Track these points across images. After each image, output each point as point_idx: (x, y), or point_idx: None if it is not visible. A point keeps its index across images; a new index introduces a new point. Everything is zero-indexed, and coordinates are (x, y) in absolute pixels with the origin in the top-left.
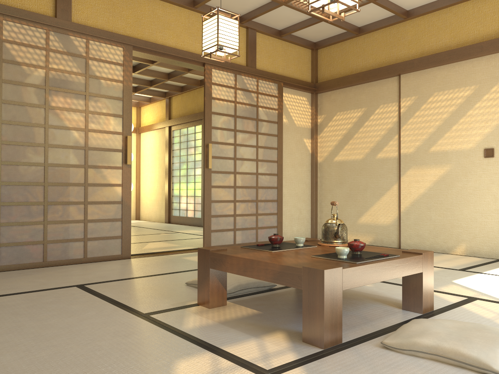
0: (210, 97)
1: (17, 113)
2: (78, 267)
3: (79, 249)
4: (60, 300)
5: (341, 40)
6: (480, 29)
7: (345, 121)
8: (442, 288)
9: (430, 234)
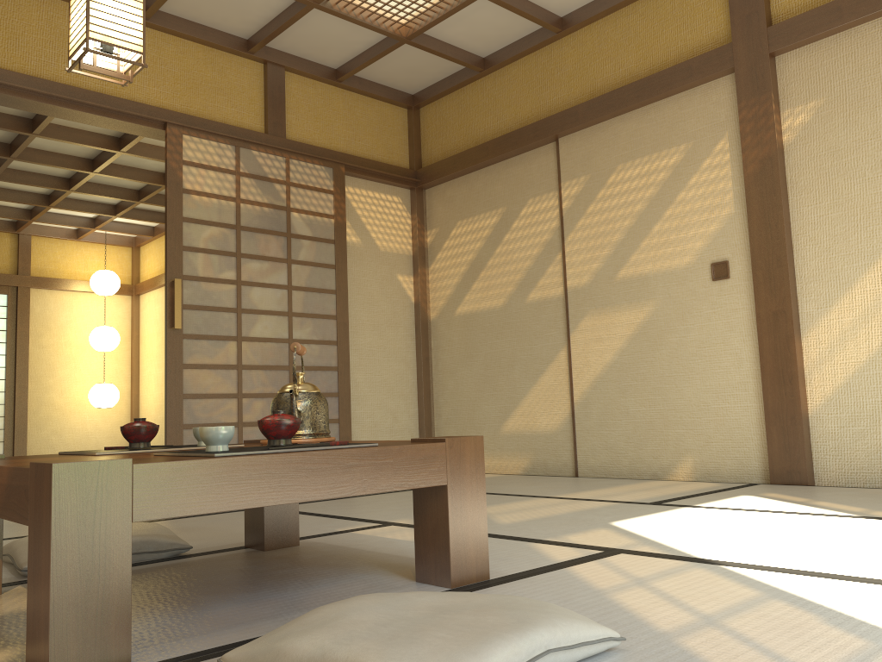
0: (180, 189)
1: None
2: None
3: None
4: None
5: (455, 85)
6: (687, 38)
7: (471, 235)
8: (570, 535)
9: (629, 444)
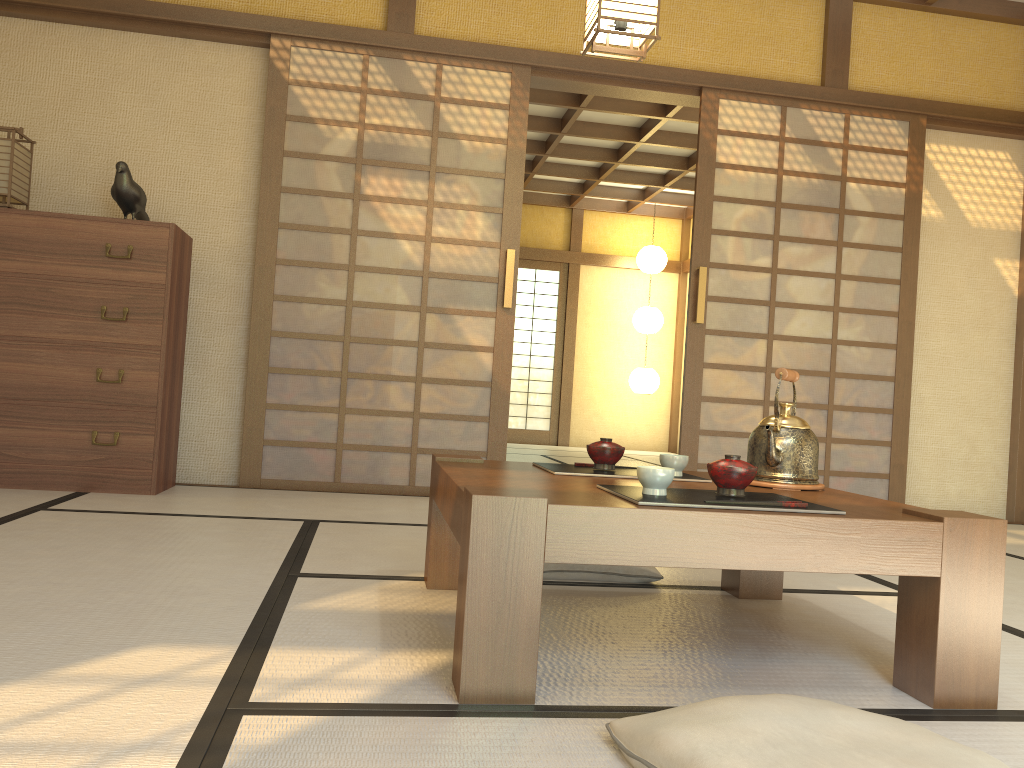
0: (712, 163)
1: (305, 210)
2: (380, 499)
3: (400, 468)
4: (232, 533)
5: None
6: None
7: None
8: None
9: None
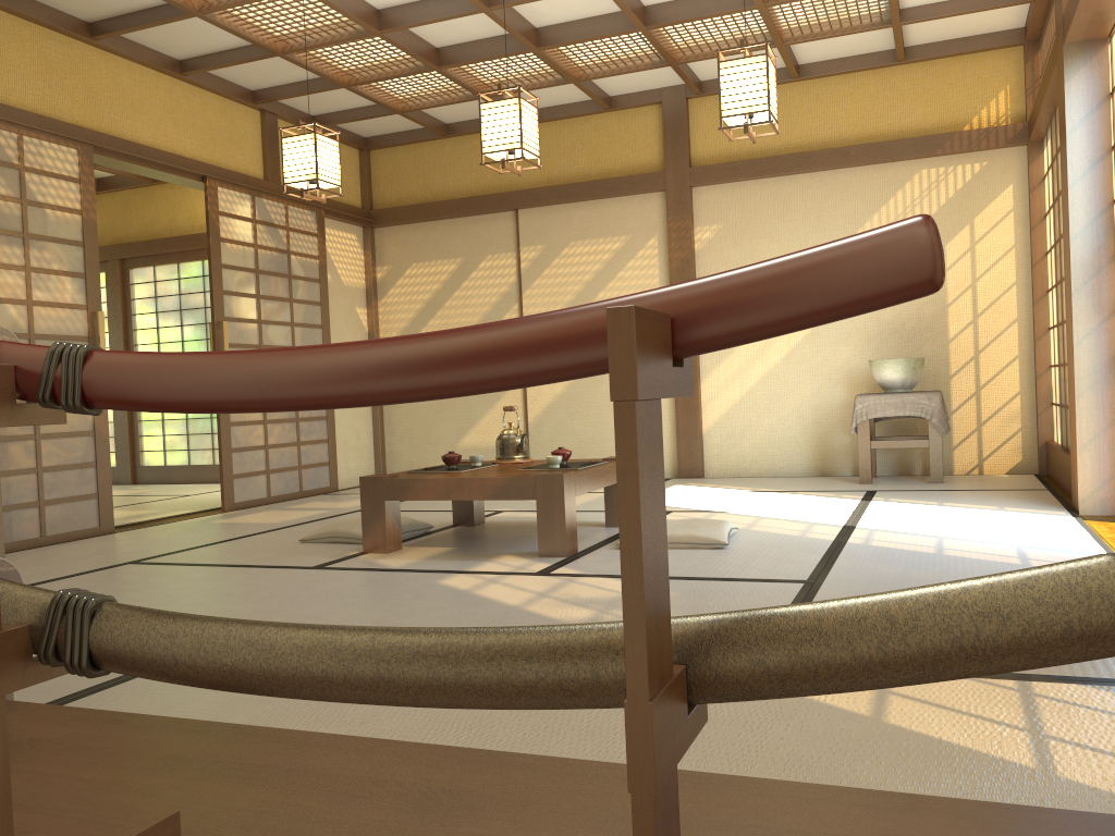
0: (218, 238)
1: None
2: (53, 550)
3: (32, 522)
4: (151, 575)
5: (415, 140)
6: (629, 156)
7: (427, 278)
8: None
9: (574, 454)
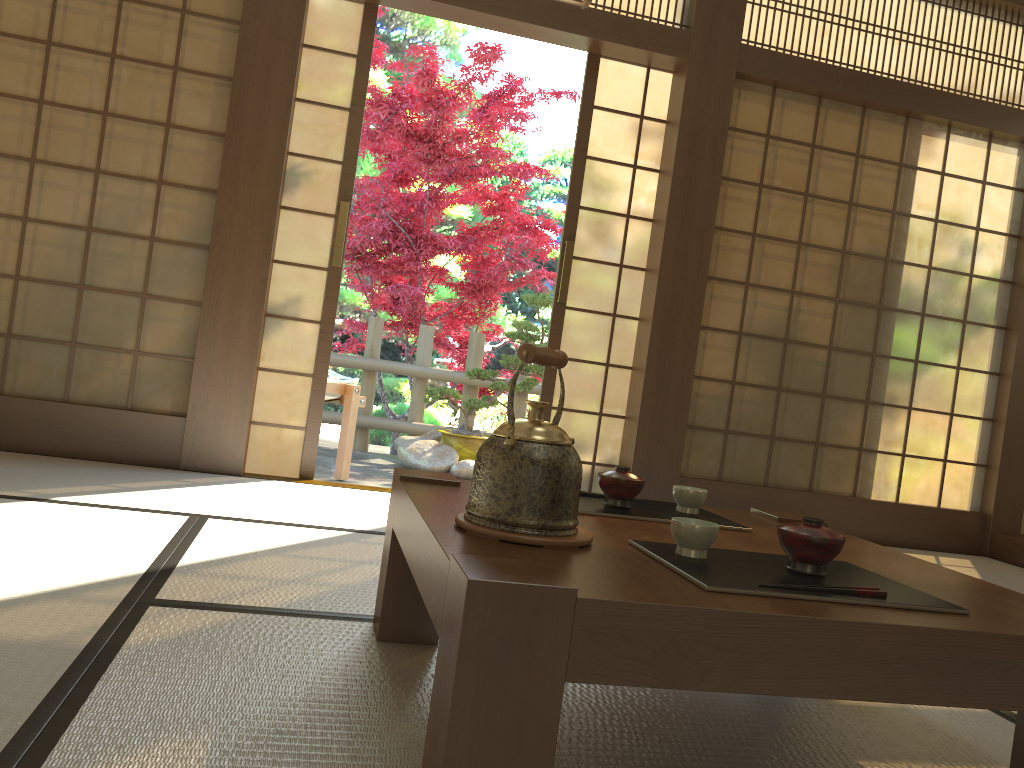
0: None
1: None
2: None
3: None
4: None
5: None
6: None
7: None
8: (21, 638)
9: None
